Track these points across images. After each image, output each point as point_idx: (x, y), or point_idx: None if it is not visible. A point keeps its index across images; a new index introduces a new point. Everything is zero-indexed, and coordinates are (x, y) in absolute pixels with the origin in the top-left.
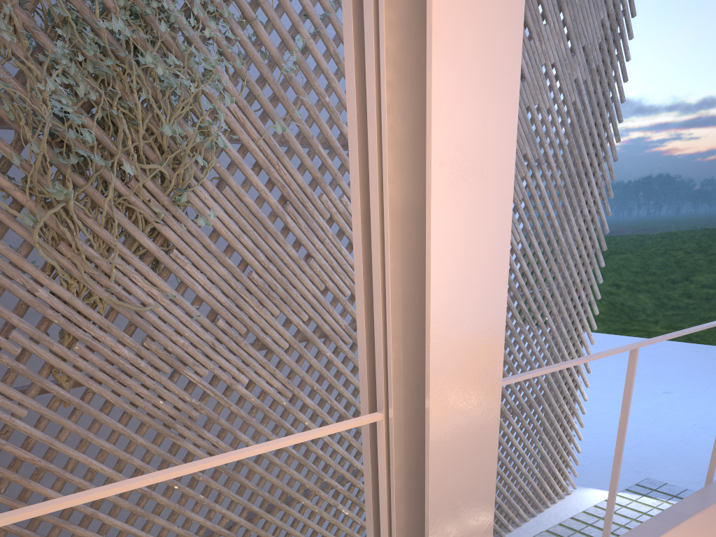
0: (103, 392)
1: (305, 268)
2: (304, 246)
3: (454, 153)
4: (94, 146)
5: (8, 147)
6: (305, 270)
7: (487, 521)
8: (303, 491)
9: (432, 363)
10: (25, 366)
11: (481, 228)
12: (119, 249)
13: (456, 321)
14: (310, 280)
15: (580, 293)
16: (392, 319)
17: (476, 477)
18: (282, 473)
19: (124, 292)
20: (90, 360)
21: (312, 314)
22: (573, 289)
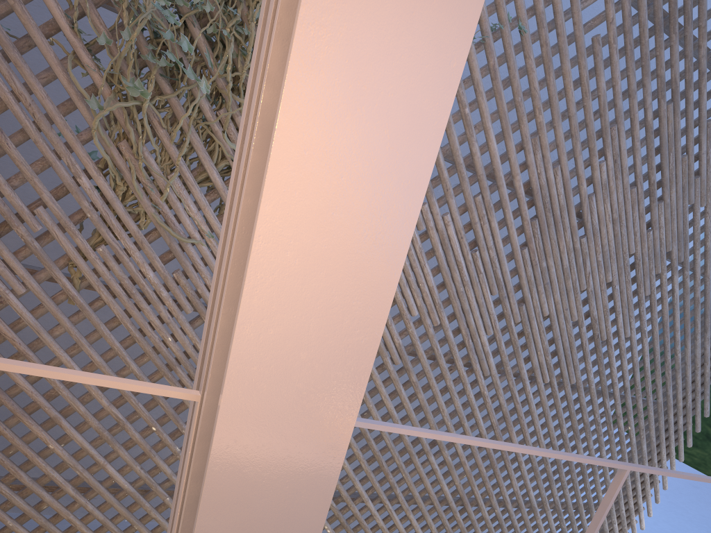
0: (111, 304)
1: None
2: None
3: (337, 56)
4: (192, 58)
5: (102, 26)
6: None
7: None
8: None
9: (237, 342)
10: (40, 246)
11: (365, 189)
12: (183, 171)
13: (293, 303)
14: None
15: (677, 417)
16: (232, 273)
17: (285, 523)
18: None
19: (172, 216)
20: (110, 267)
21: None
22: (672, 410)
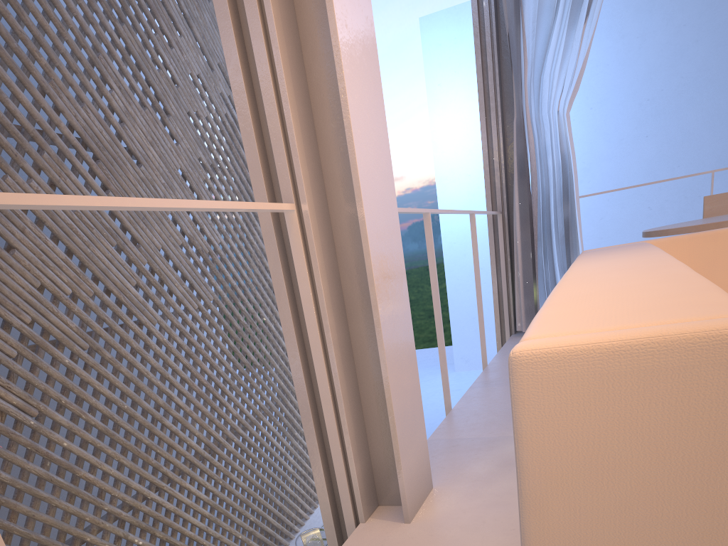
0: None
1: (11, 261)
2: (2, 235)
3: None
4: None
5: None
6: (12, 263)
7: (409, 324)
8: (83, 528)
9: (350, 108)
10: None
11: None
12: None
13: (356, 70)
14: (21, 275)
15: None
16: (285, 78)
17: (395, 267)
18: (51, 510)
19: None
20: None
21: (34, 314)
22: None
